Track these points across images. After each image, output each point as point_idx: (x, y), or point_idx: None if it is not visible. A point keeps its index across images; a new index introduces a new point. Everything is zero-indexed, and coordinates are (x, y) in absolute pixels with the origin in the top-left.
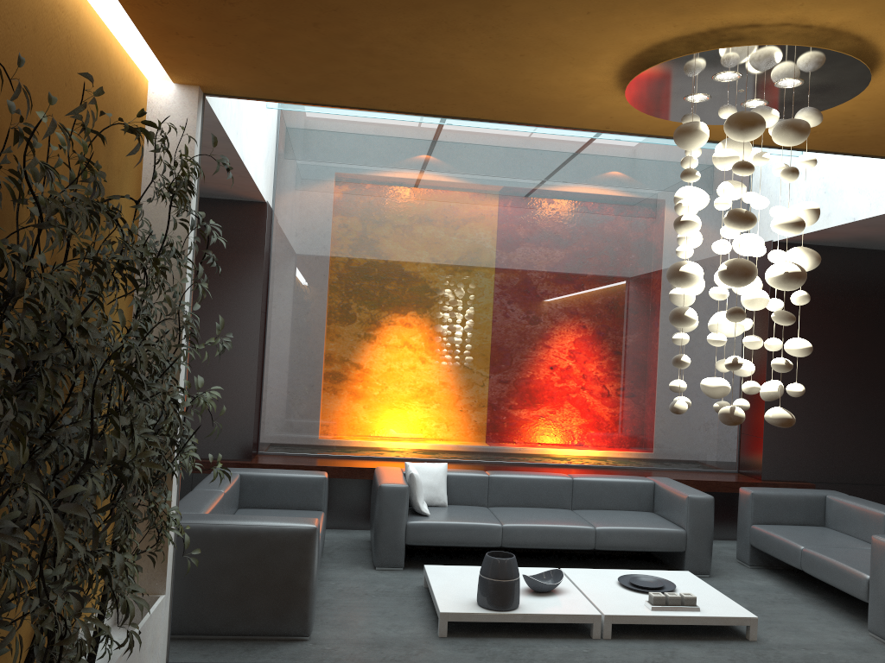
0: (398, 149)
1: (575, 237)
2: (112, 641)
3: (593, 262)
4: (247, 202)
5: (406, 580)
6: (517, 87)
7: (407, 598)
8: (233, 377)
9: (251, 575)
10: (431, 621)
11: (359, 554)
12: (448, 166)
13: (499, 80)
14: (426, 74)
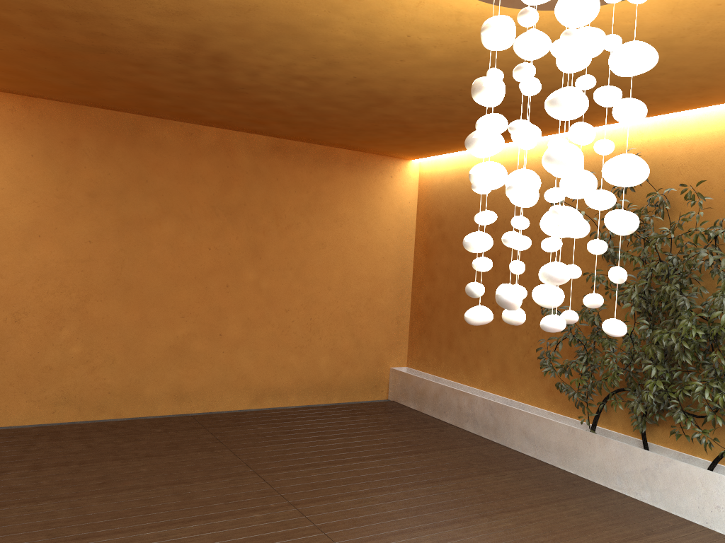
0: None
1: None
2: None
3: None
4: None
5: None
6: None
7: None
8: None
9: None
10: None
11: None
12: None
13: None
14: None
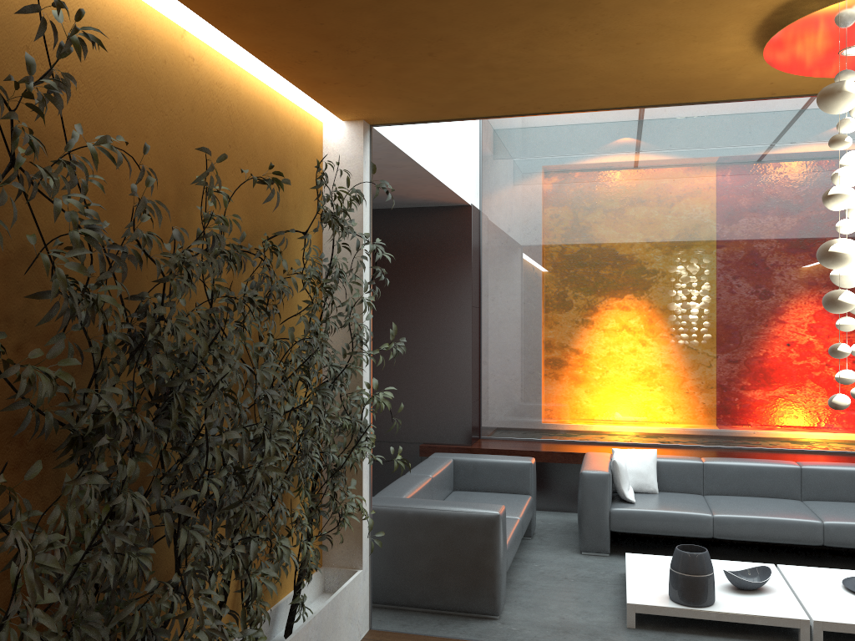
0: (597, 136)
1: (799, 203)
2: (304, 609)
3: (823, 227)
4: (453, 207)
5: (609, 567)
6: (650, 72)
7: (605, 585)
8: (451, 369)
9: (442, 555)
10: (623, 611)
11: (569, 538)
12: (649, 145)
13: (629, 69)
14: (553, 77)
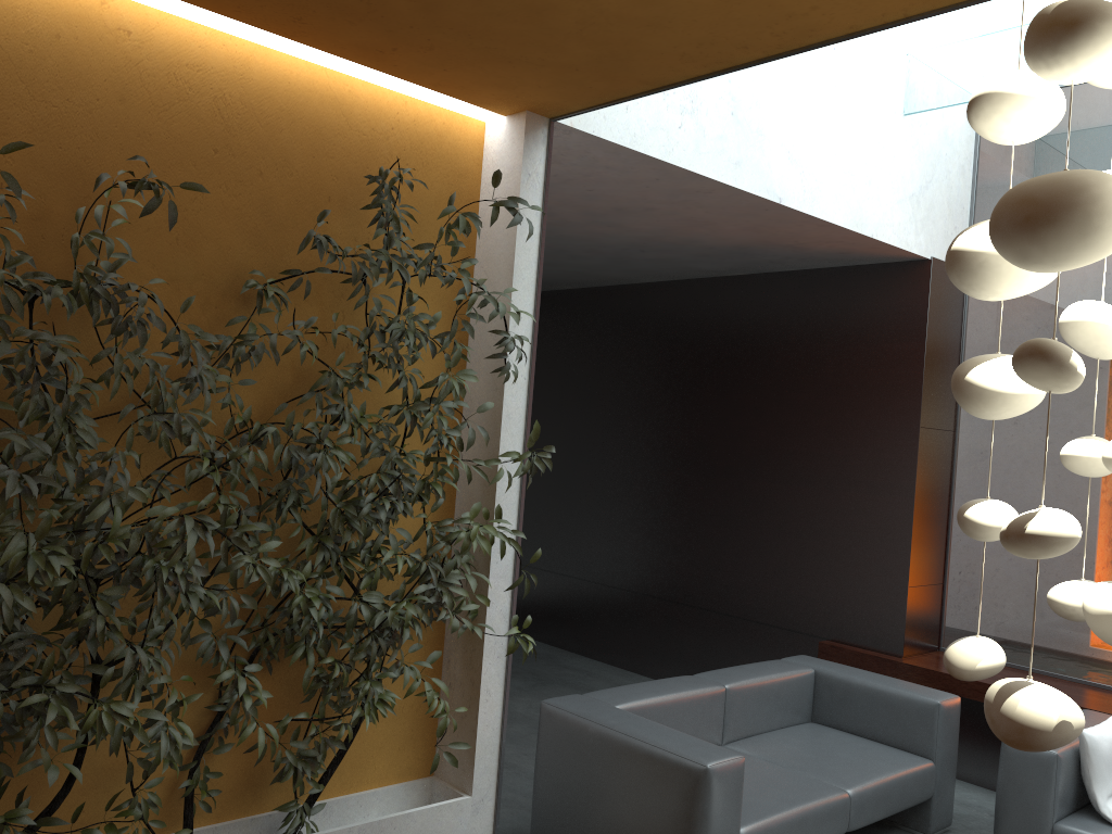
0: None
1: None
2: (297, 824)
3: None
4: (902, 263)
5: None
6: None
7: None
8: (879, 526)
9: (623, 812)
10: None
11: None
12: None
13: None
14: None
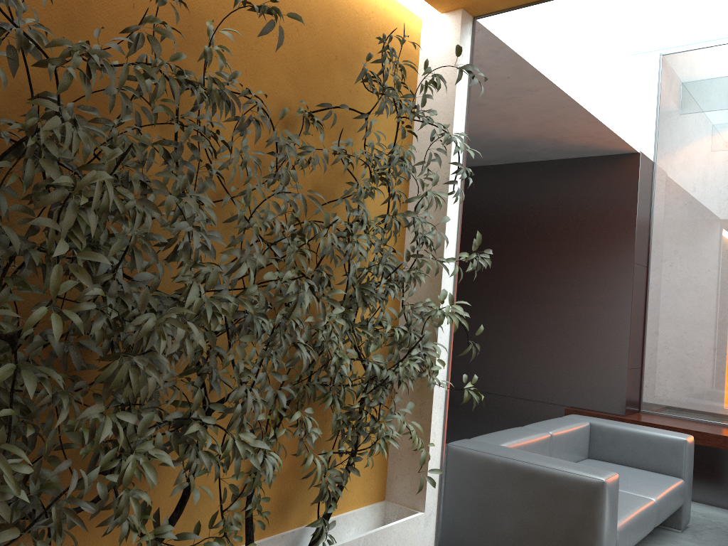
0: None
1: None
2: (324, 537)
3: None
4: (619, 155)
5: None
6: None
7: None
8: (606, 329)
9: (530, 519)
10: None
11: None
12: None
13: None
14: None
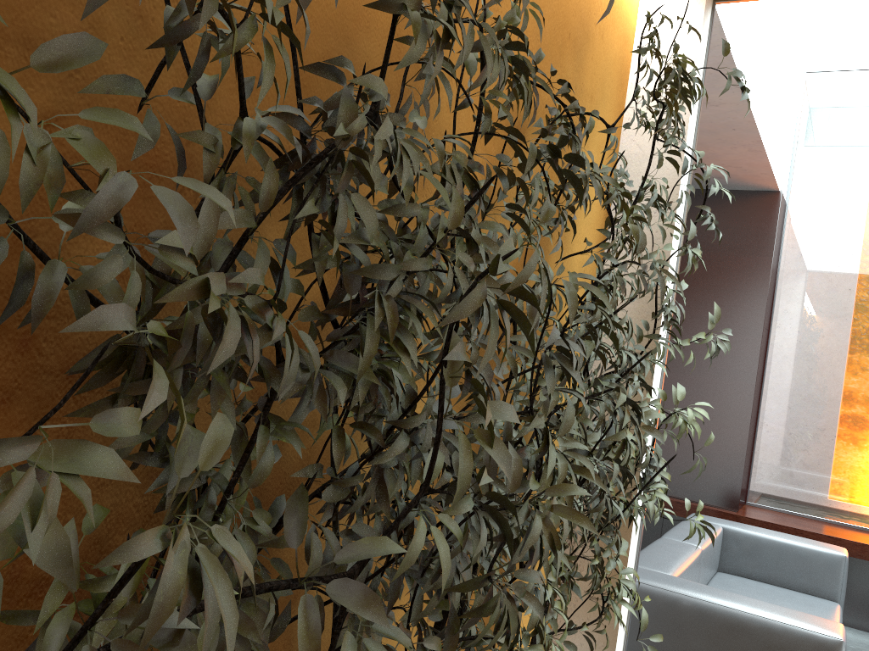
0: None
1: None
2: None
3: None
4: (754, 192)
5: None
6: None
7: None
8: (721, 405)
9: None
10: None
11: None
12: None
13: None
14: None
